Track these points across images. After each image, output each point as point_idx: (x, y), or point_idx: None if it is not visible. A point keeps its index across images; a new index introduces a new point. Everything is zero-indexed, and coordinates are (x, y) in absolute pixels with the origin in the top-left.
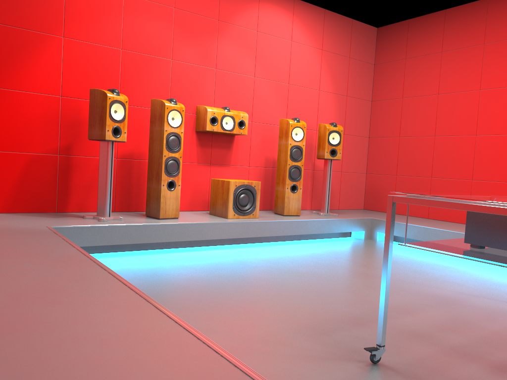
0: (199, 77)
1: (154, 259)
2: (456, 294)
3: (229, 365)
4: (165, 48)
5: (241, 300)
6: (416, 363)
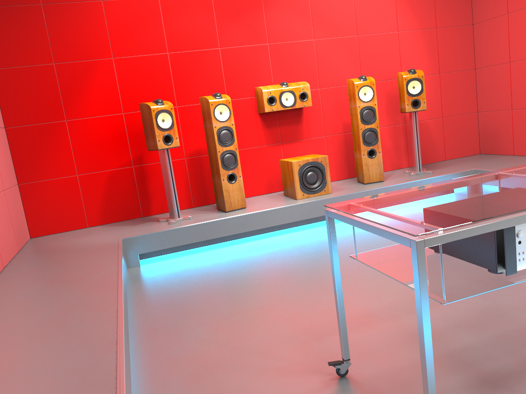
0: (252, 57)
1: (218, 254)
2: None
3: None
4: (210, 38)
5: (265, 300)
6: (388, 376)
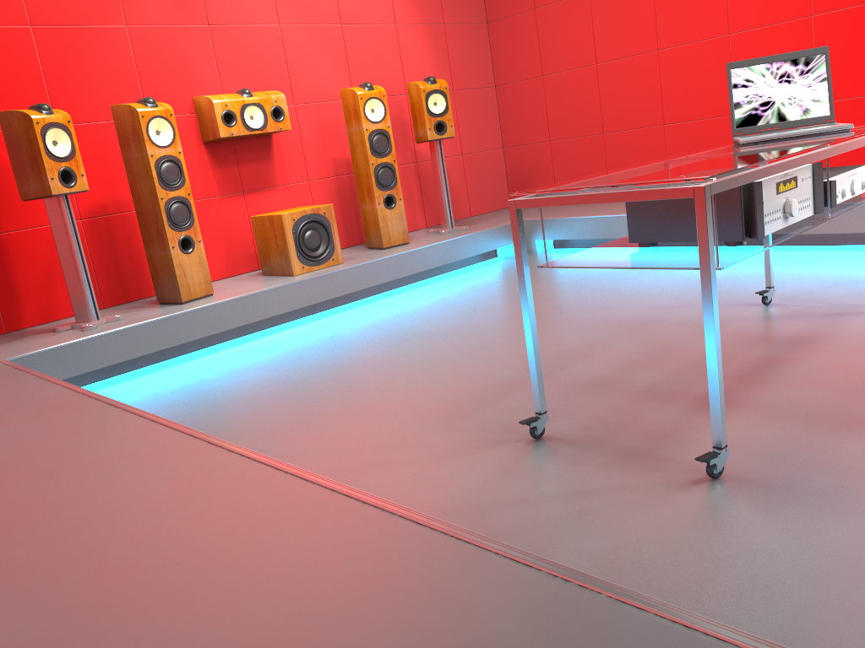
0: (184, 46)
1: (191, 368)
2: (653, 310)
3: (325, 491)
4: (109, 6)
5: (340, 398)
6: (594, 424)
